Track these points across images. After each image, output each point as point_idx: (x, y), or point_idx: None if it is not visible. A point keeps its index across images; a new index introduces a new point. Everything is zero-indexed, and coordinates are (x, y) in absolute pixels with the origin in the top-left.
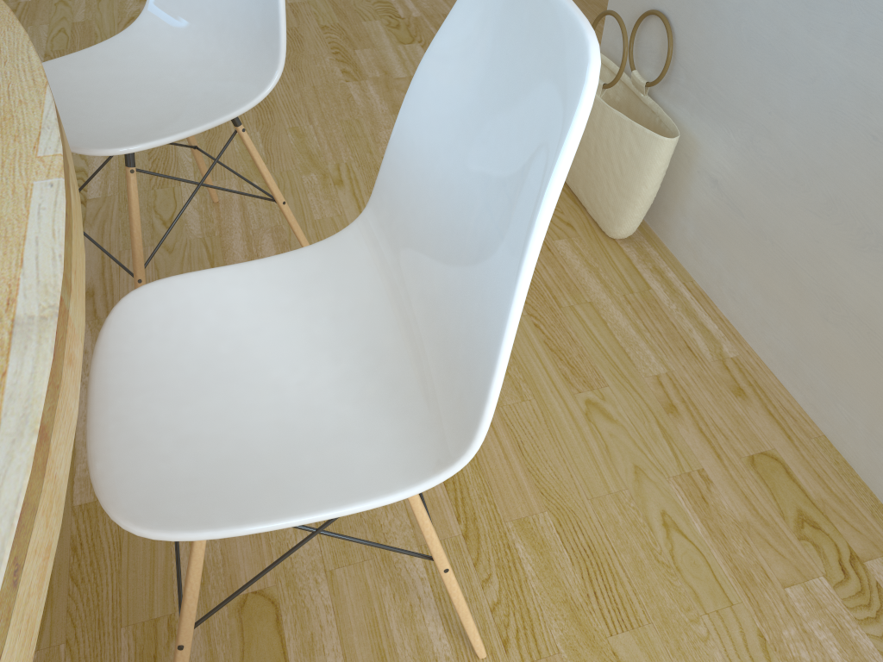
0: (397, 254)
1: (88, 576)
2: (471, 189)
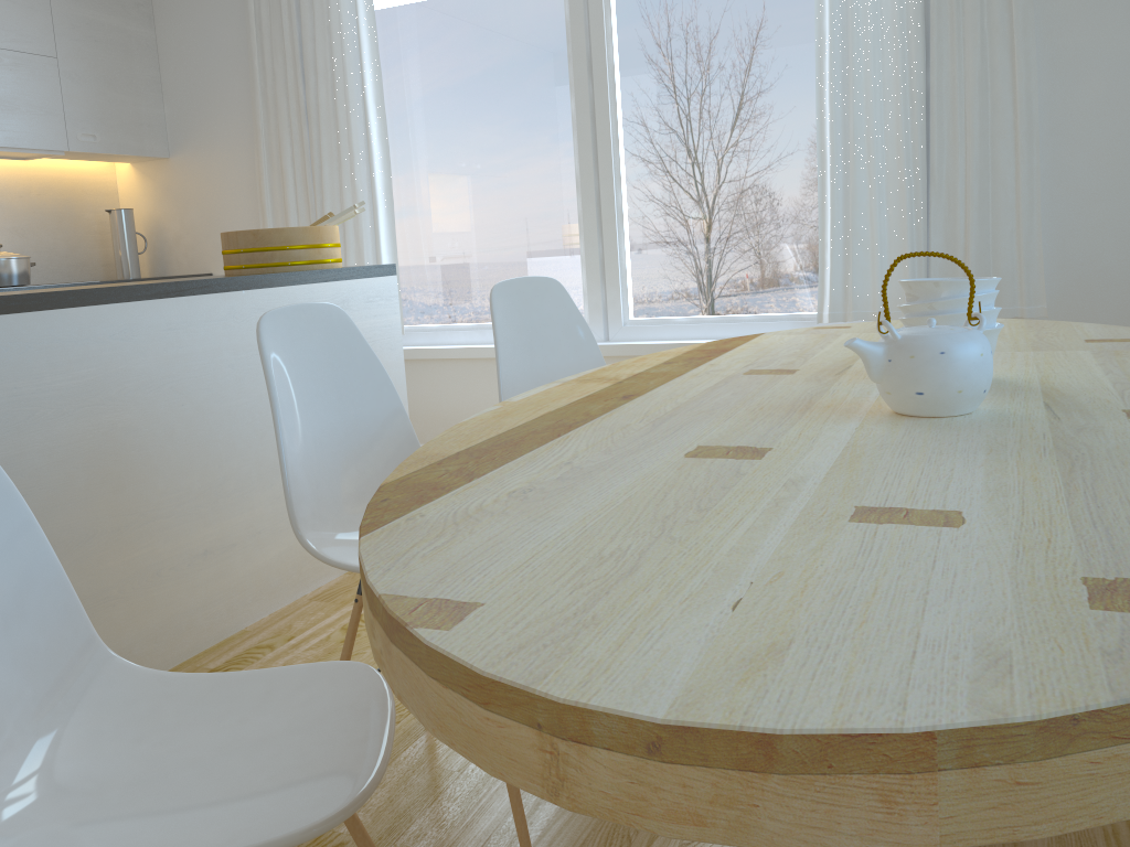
0: (329, 521)
1: (618, 836)
2: (328, 424)
